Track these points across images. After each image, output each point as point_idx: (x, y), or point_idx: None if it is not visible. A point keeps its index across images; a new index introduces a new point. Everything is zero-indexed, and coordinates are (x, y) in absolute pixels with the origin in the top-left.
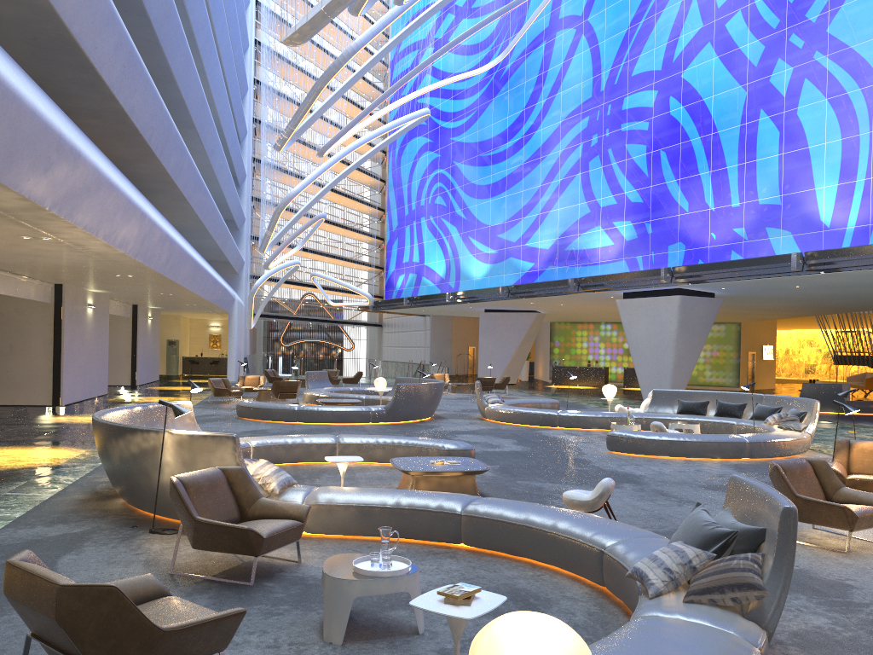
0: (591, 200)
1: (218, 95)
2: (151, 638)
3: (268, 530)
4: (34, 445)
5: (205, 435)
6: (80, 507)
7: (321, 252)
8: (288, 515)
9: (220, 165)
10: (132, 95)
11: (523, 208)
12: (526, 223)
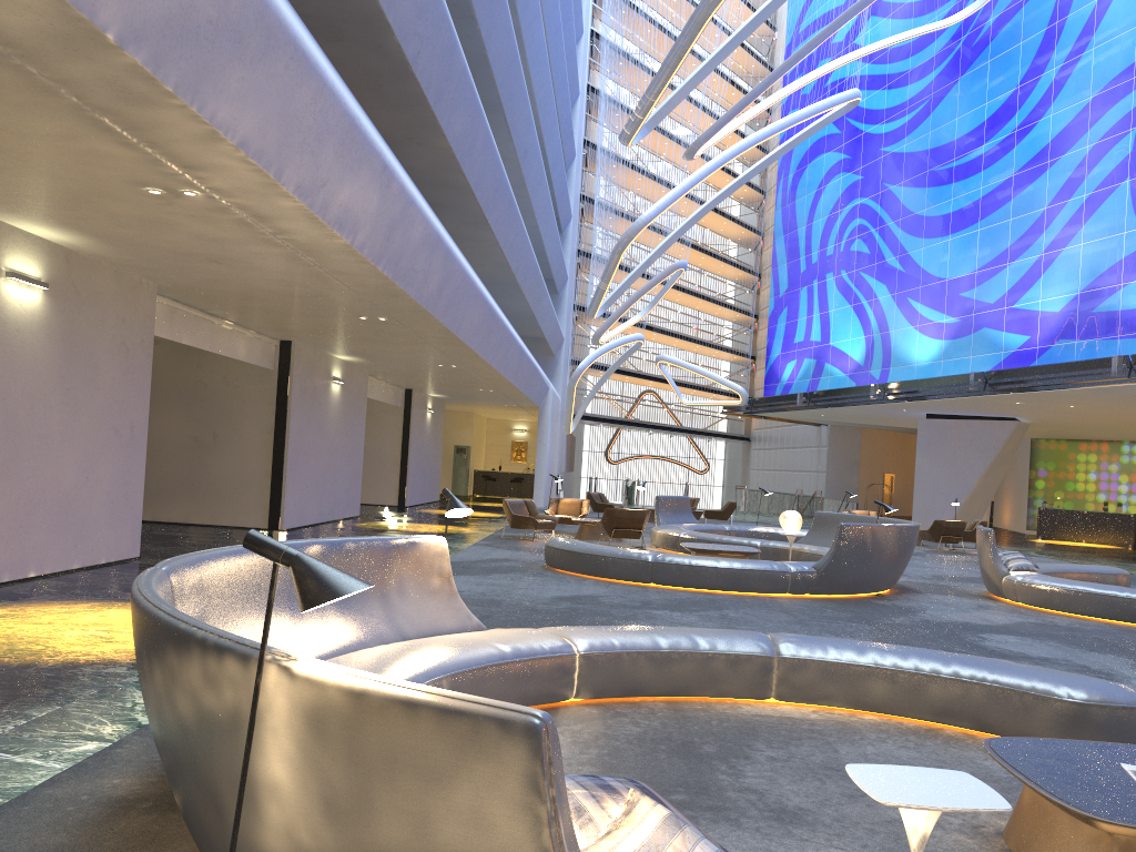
0: None
1: (538, 74)
2: None
3: None
4: None
5: (410, 701)
6: (83, 839)
7: (670, 332)
8: None
9: (536, 181)
10: None
11: (1011, 247)
12: (1016, 272)
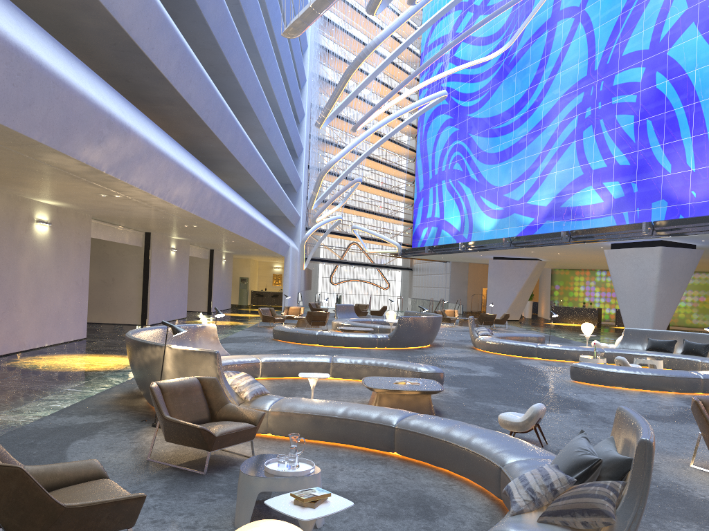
0: (584, 164)
1: (276, 86)
2: (54, 512)
3: (221, 430)
4: (110, 354)
5: (194, 350)
6: (113, 402)
7: (363, 210)
8: (245, 419)
9: (276, 140)
10: (188, 84)
11: (526, 172)
12: (528, 185)
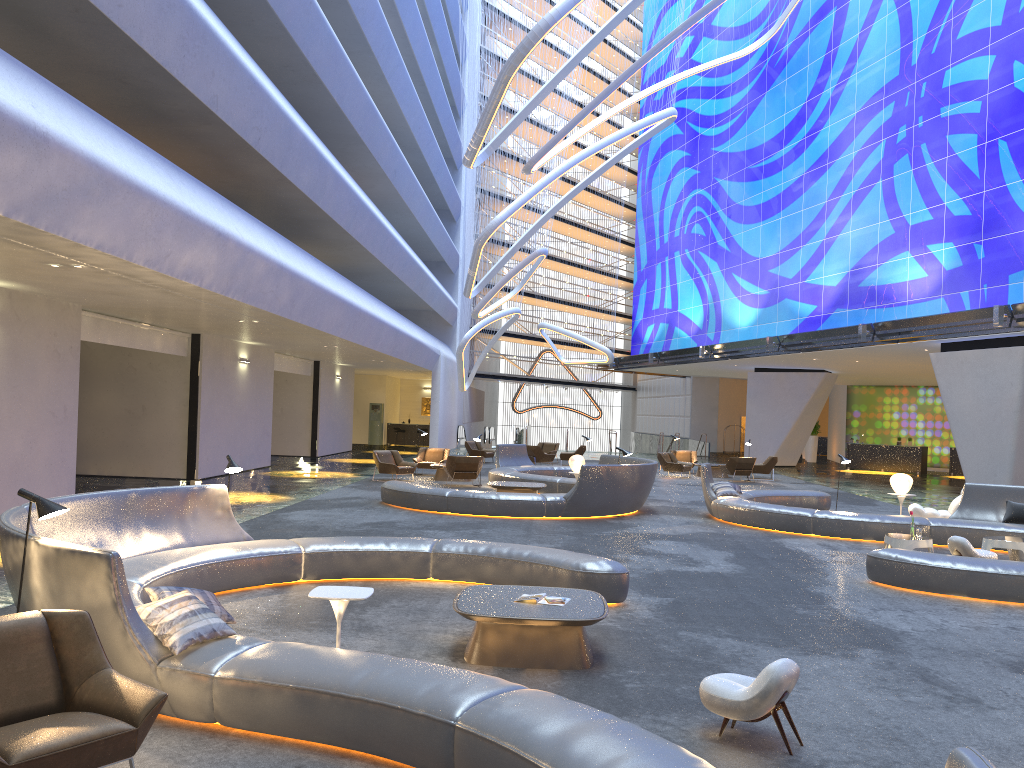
0: (895, 217)
1: (408, 106)
2: None
3: (31, 748)
4: None
5: (73, 550)
6: None
7: (559, 300)
8: (122, 709)
9: (410, 191)
10: (209, 79)
11: (803, 233)
12: (806, 253)
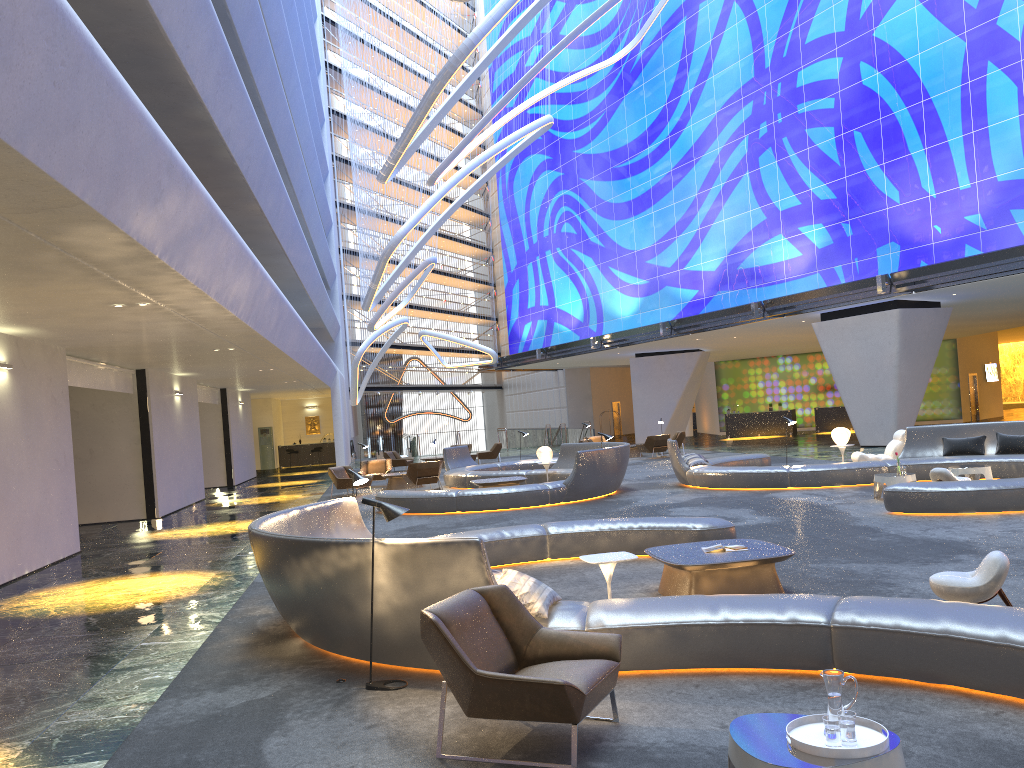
0: (766, 204)
1: (300, 125)
2: None
3: (584, 682)
4: (148, 572)
5: (434, 543)
6: (249, 656)
7: (425, 307)
8: (591, 652)
9: (310, 210)
10: (227, 112)
11: (677, 224)
12: (682, 243)
